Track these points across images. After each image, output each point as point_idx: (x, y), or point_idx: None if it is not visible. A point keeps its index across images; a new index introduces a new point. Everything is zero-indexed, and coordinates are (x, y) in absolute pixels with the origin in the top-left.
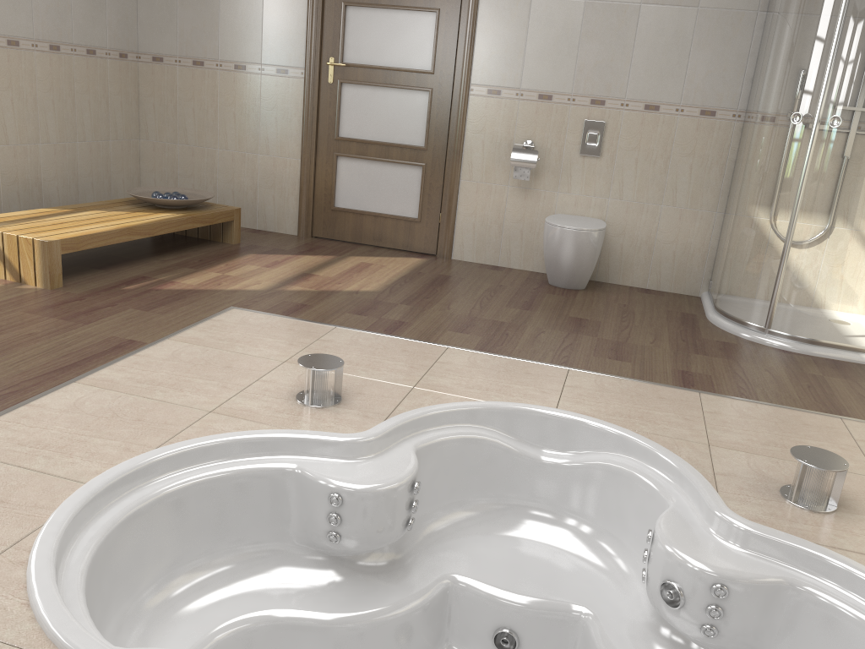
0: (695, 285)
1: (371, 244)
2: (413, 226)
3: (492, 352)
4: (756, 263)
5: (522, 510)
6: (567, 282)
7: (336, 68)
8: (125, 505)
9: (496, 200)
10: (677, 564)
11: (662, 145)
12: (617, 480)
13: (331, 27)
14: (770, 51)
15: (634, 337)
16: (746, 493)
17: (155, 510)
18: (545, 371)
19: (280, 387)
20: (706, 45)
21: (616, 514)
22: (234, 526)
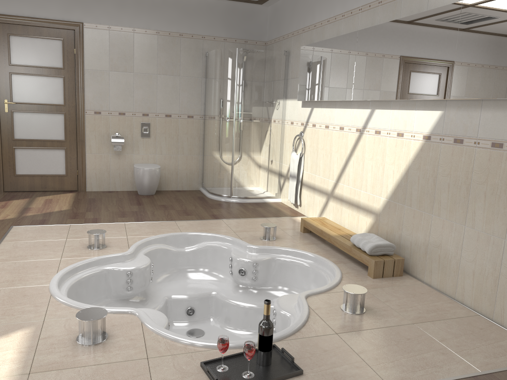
0: (197, 185)
1: (40, 190)
2: (63, 178)
3: (143, 221)
4: (223, 172)
5: (178, 272)
6: (148, 192)
7: (9, 105)
8: (64, 289)
9: (105, 161)
10: (242, 262)
11: (175, 130)
12: (210, 250)
13: (4, 84)
14: (213, 94)
15: (188, 207)
16: (252, 240)
17: (70, 291)
18: (167, 223)
19: (77, 247)
20: (185, 90)
21: (212, 262)
22: (89, 296)
